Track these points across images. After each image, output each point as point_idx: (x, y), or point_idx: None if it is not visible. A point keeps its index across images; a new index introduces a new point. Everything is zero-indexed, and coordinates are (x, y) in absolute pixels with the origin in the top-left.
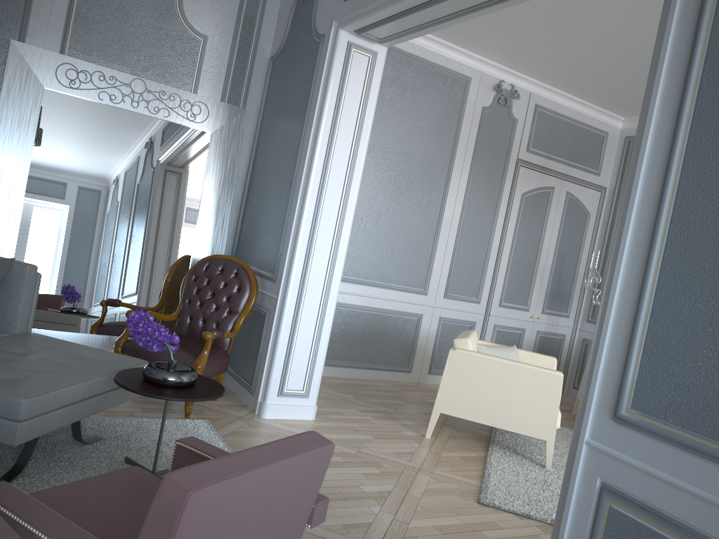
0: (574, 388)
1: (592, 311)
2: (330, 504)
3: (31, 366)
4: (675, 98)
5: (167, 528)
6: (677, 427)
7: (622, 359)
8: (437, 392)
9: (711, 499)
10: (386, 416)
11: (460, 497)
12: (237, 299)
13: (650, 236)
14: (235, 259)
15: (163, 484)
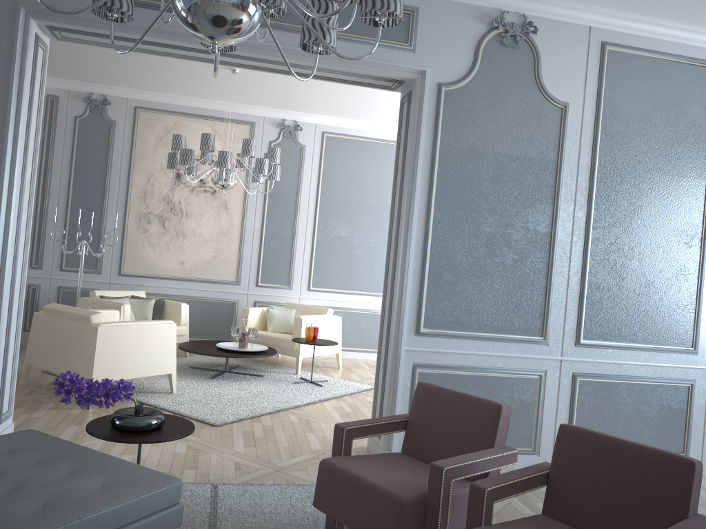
0: (25, 331)
1: (35, 258)
2: (203, 467)
3: (53, 473)
4: (426, 188)
5: (506, 424)
6: (443, 329)
7: (416, 307)
8: (94, 366)
9: (460, 352)
10: (26, 408)
11: (205, 428)
12: None
13: (422, 250)
14: None
15: (503, 409)
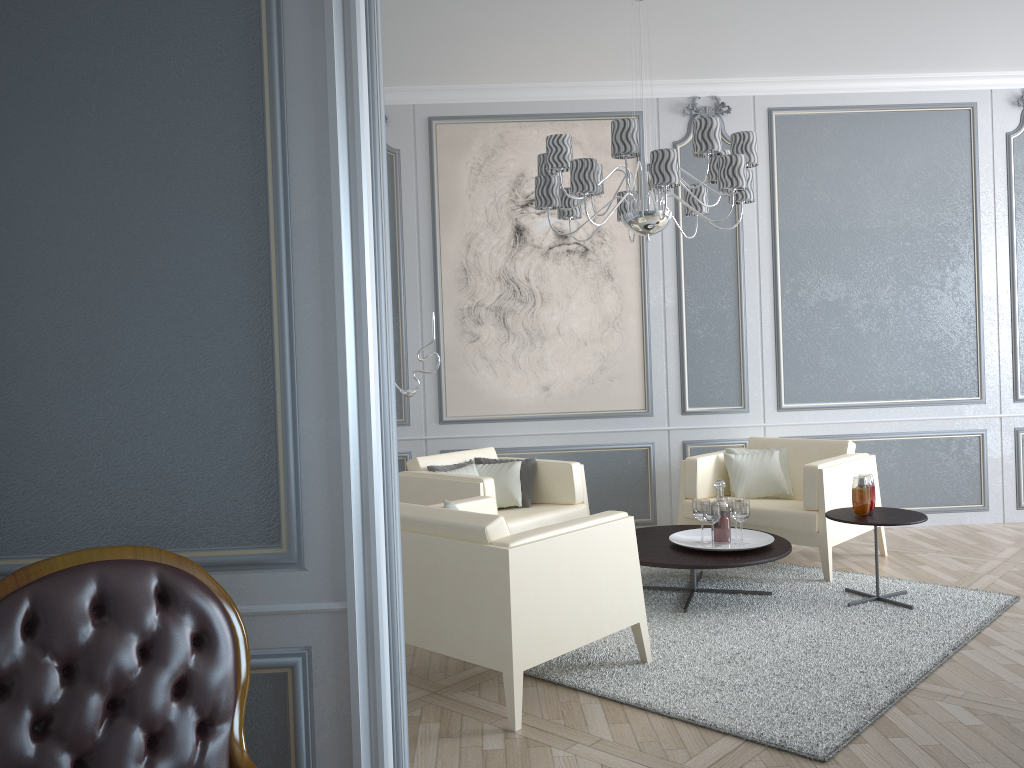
0: None
1: None
2: None
3: None
4: None
5: None
6: None
7: None
8: (512, 637)
9: None
10: None
11: None
12: (218, 672)
13: None
14: (123, 551)
15: None
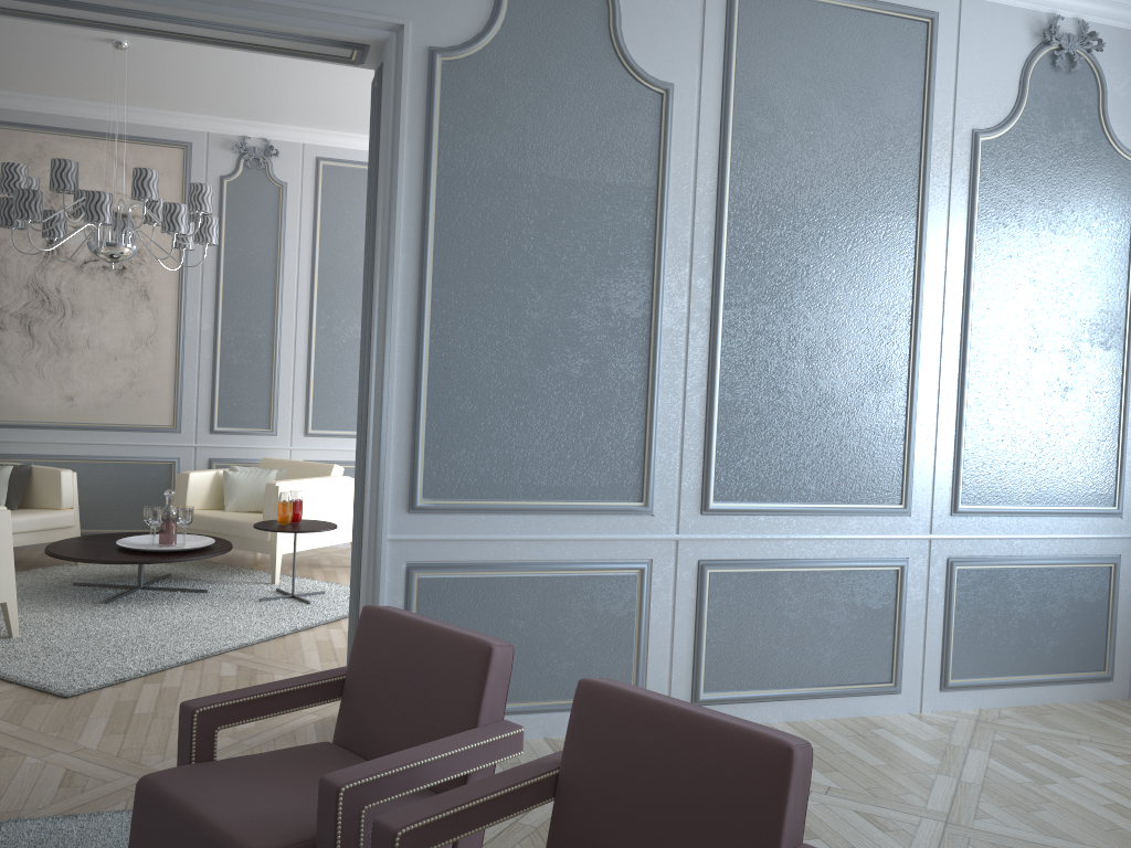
0: None
1: None
2: None
3: None
4: (415, 243)
5: (504, 680)
6: (460, 499)
7: (407, 462)
8: None
9: (494, 537)
10: None
11: (42, 704)
12: None
13: (414, 358)
14: None
15: (495, 653)
